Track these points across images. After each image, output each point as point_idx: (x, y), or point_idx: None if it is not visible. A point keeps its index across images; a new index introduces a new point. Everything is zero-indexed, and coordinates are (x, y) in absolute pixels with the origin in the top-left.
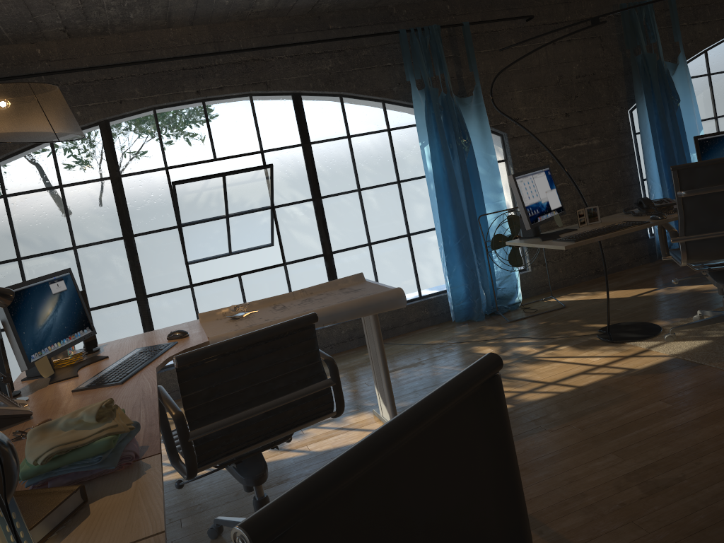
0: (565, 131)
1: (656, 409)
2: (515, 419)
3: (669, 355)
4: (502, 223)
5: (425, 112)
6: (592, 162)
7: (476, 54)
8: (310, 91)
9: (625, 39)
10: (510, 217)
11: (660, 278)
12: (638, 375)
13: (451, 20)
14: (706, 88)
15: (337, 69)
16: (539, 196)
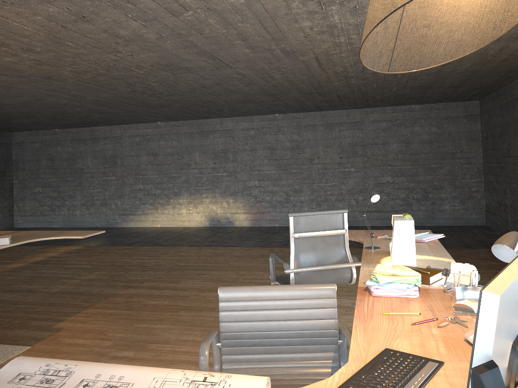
0: None
1: None
2: None
3: None
4: None
5: None
6: None
7: None
8: None
9: None
10: None
11: None
12: None
13: None
14: None
15: None
16: None
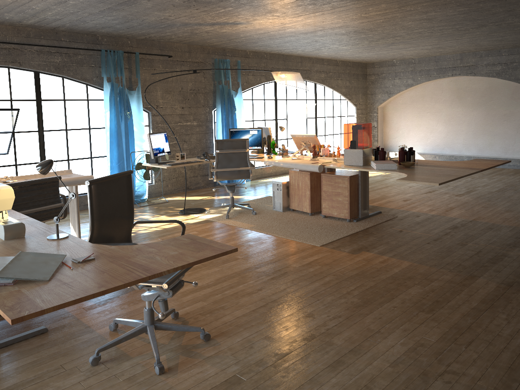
0: (181, 116)
1: (192, 234)
2: (135, 238)
3: (205, 218)
4: (142, 157)
5: (109, 94)
6: (192, 133)
7: (141, 69)
8: (45, 72)
9: (215, 76)
10: (147, 154)
11: (215, 193)
12: (190, 224)
13: (130, 49)
14: (260, 103)
15: (63, 63)
16: (159, 145)
